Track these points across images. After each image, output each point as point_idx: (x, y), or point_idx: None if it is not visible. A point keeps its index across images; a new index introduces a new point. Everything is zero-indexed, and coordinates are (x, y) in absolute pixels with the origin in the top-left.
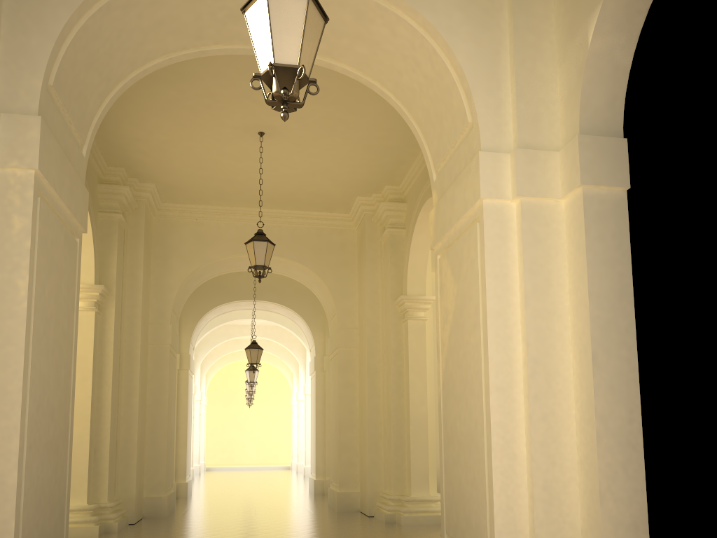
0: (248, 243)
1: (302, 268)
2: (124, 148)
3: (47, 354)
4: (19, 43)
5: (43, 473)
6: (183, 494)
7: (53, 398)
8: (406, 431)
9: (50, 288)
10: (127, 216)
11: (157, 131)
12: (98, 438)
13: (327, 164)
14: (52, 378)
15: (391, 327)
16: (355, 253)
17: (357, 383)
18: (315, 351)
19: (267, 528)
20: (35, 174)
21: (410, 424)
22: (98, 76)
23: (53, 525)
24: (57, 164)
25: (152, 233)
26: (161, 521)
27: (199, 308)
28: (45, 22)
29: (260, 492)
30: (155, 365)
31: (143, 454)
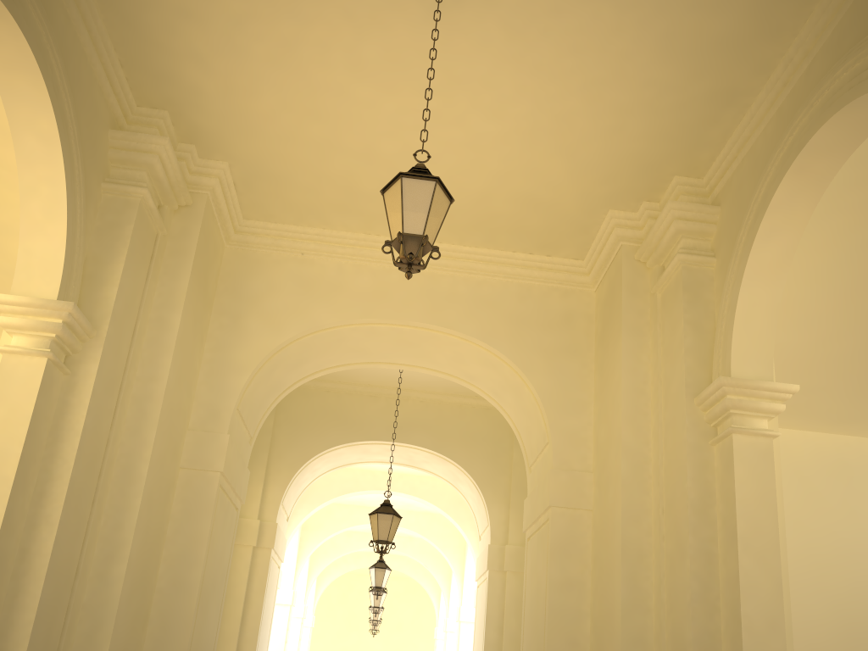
0: (390, 187)
1: (489, 356)
2: (163, 46)
3: None
4: None
5: None
6: None
7: None
8: None
9: None
10: (166, 213)
11: None
12: (1, 645)
13: (567, 102)
14: None
15: (688, 452)
16: (591, 333)
17: (588, 583)
18: (490, 535)
19: None
20: None
21: None
22: None
23: None
24: None
25: (221, 272)
26: None
27: (303, 448)
28: None
29: None
30: (185, 510)
31: None
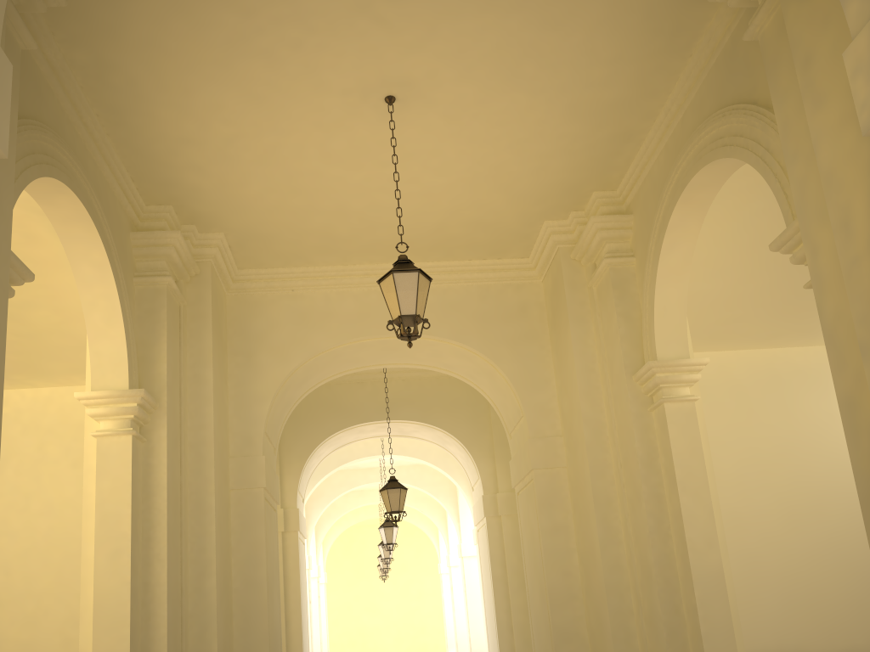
0: (384, 279)
1: (463, 351)
2: (167, 164)
3: None
4: None
5: None
6: None
7: None
8: (685, 599)
9: None
10: (182, 285)
11: (216, 117)
12: None
13: (499, 156)
14: None
15: (633, 420)
16: (544, 319)
17: (571, 525)
18: (482, 487)
19: None
20: None
21: (694, 586)
22: None
23: None
24: None
25: (227, 318)
26: None
27: (308, 439)
28: None
29: None
30: (242, 523)
31: None
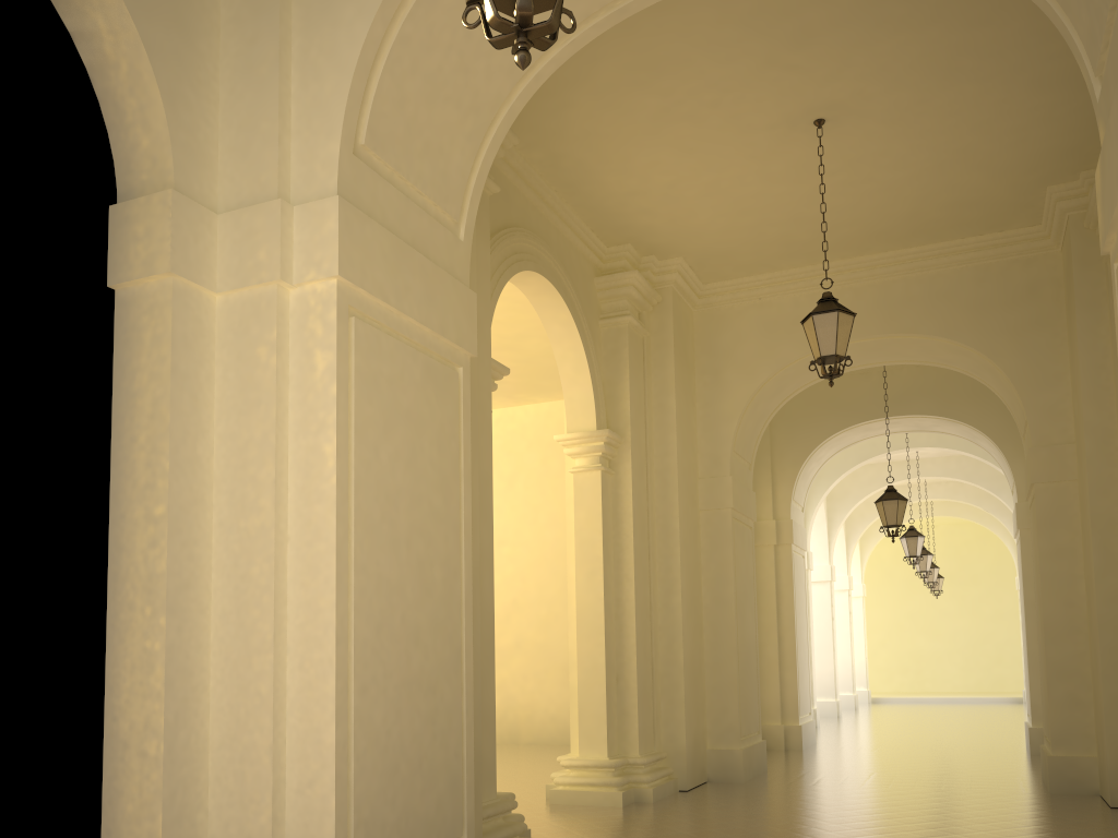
0: (806, 321)
1: (954, 346)
2: (619, 213)
3: (394, 549)
4: (311, 97)
5: (399, 725)
6: (796, 745)
7: (416, 613)
8: None
9: (392, 449)
10: (645, 317)
11: (654, 171)
12: (620, 660)
13: (962, 141)
14: (410, 584)
15: None
16: (1060, 299)
17: (1079, 548)
18: (1016, 493)
19: (889, 816)
20: (338, 283)
21: None
22: (455, 110)
23: (434, 802)
24: (386, 262)
25: (694, 336)
26: (729, 789)
27: (802, 443)
28: (340, 51)
29: (932, 745)
30: (710, 543)
31: (699, 682)
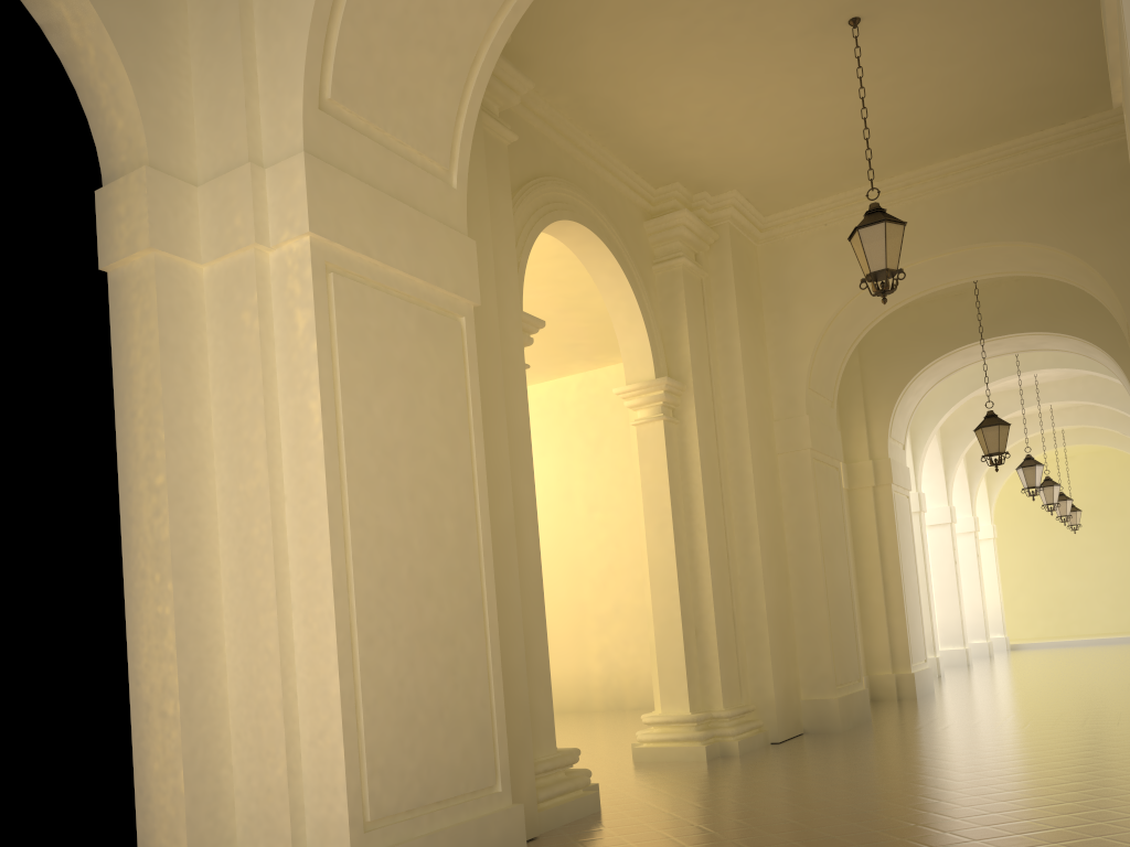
0: (853, 237)
1: (1042, 251)
2: (660, 151)
3: (395, 502)
4: (274, 57)
5: (414, 675)
6: (909, 693)
7: (426, 564)
8: None
9: (386, 403)
10: (702, 257)
11: (688, 100)
12: (698, 613)
13: (1020, 20)
14: (417, 536)
15: None
16: None
17: None
18: None
19: (985, 755)
20: (312, 240)
21: None
22: (430, 53)
23: (460, 751)
24: (365, 215)
25: (760, 272)
26: (823, 739)
27: (896, 376)
28: (296, 6)
29: (1060, 685)
30: (791, 487)
31: (788, 632)
